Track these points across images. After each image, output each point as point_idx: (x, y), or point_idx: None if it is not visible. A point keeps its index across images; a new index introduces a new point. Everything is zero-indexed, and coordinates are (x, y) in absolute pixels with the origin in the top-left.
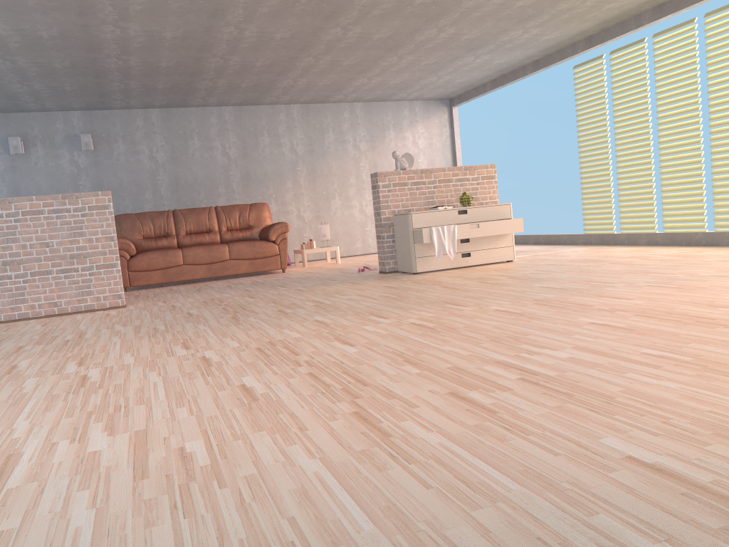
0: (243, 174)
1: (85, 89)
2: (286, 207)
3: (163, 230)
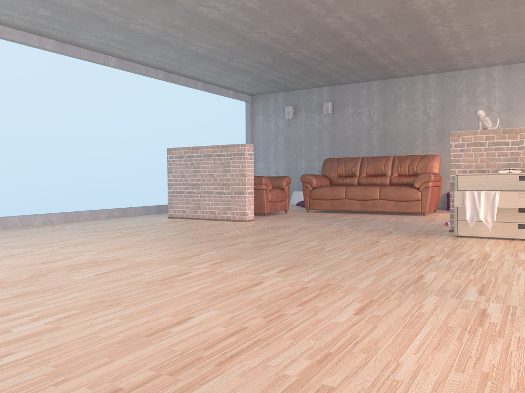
0: (438, 130)
1: (307, 73)
2: None
3: (350, 171)
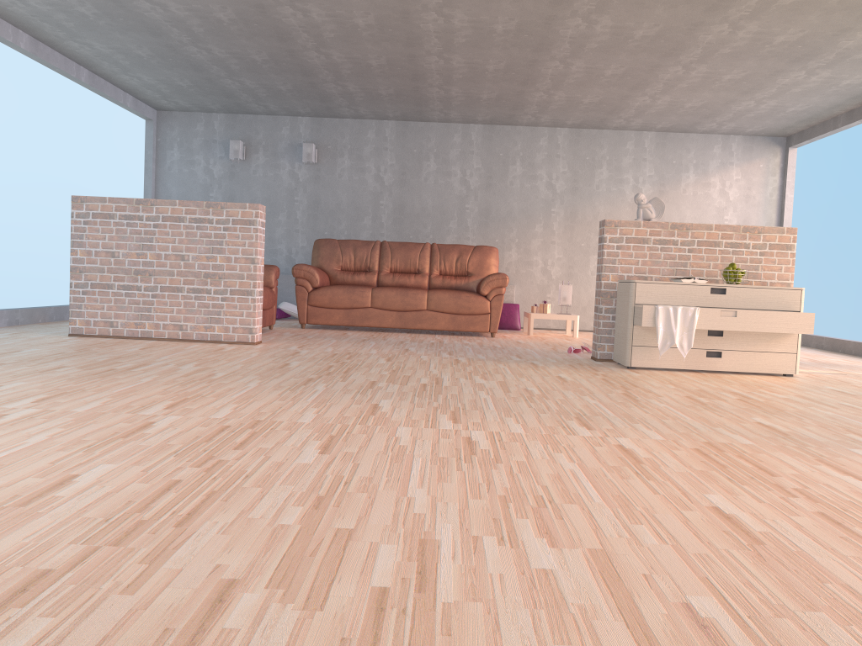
0: (481, 209)
1: (300, 90)
2: (529, 257)
3: (364, 263)
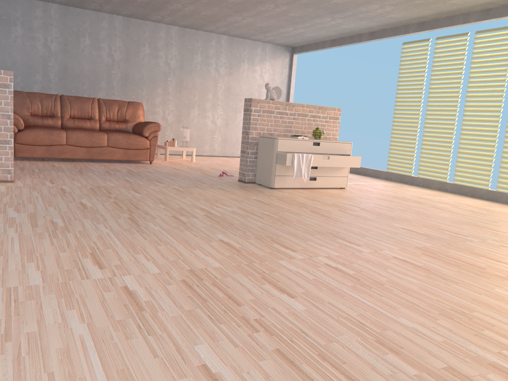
0: (123, 75)
1: None
2: (154, 108)
3: (50, 111)
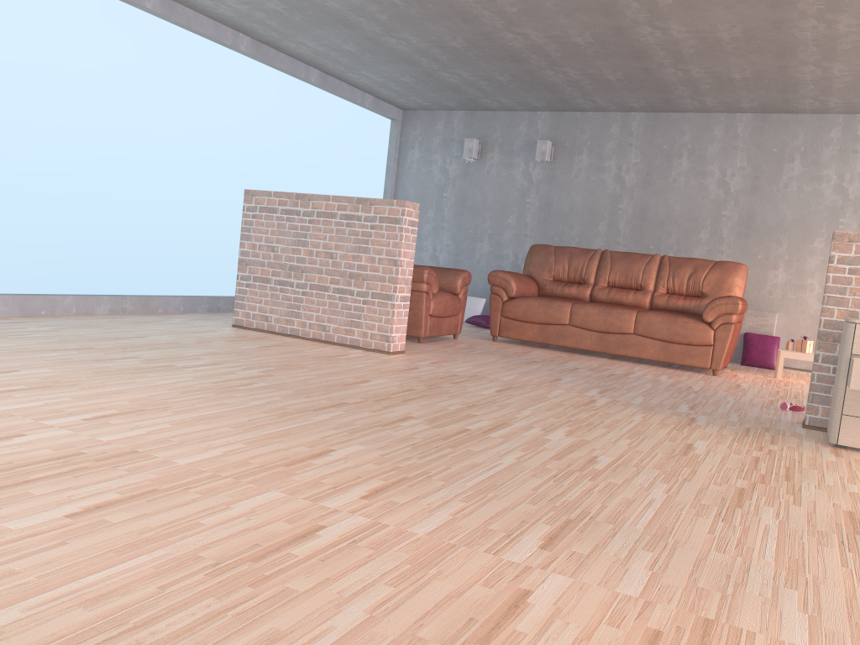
0: (742, 217)
1: (521, 80)
2: (802, 279)
3: (578, 274)
